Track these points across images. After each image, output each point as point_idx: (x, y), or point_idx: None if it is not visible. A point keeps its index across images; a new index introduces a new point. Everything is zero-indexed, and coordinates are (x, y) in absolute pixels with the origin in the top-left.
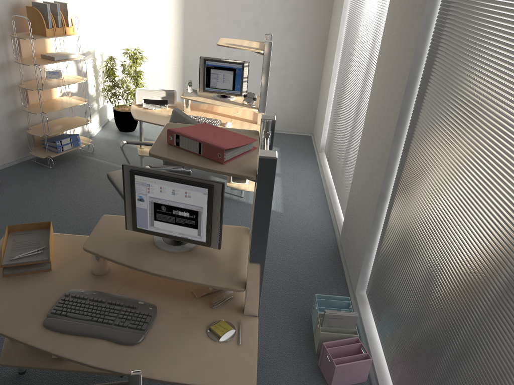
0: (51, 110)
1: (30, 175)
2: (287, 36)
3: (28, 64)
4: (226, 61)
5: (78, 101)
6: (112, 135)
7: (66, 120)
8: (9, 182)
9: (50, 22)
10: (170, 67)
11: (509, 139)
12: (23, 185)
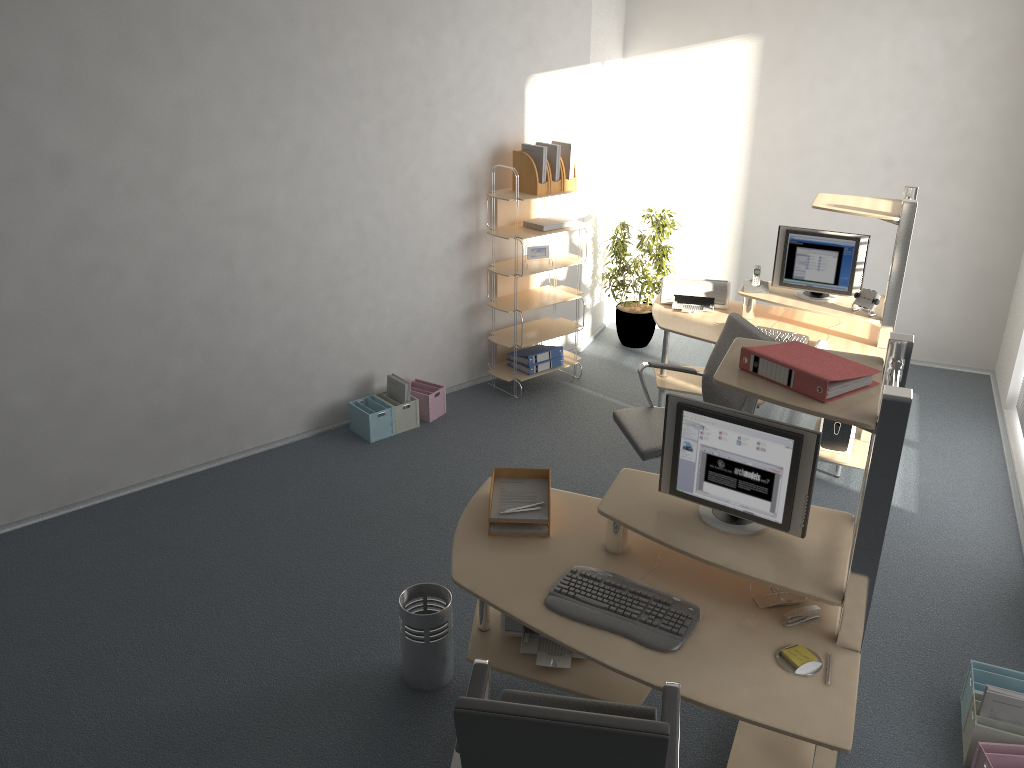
0: (529, 306)
1: (487, 406)
2: (949, 184)
3: (507, 237)
4: (825, 235)
5: (567, 294)
6: (609, 351)
7: (544, 323)
8: (458, 414)
9: (545, 173)
10: (719, 240)
11: None
12: (478, 420)
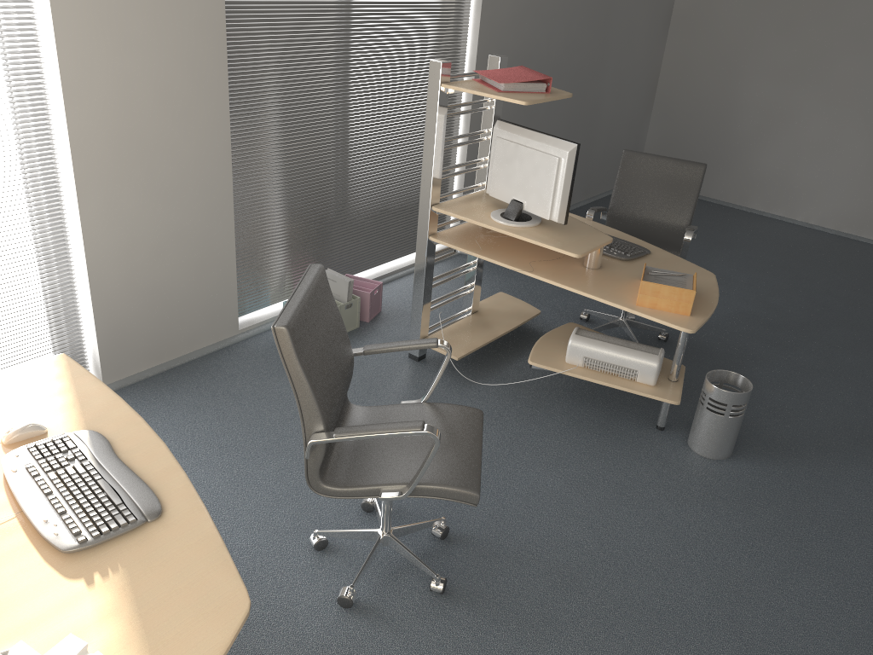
0: None
1: None
2: None
3: None
4: None
5: None
6: None
7: None
8: None
9: None
10: None
11: None
12: None
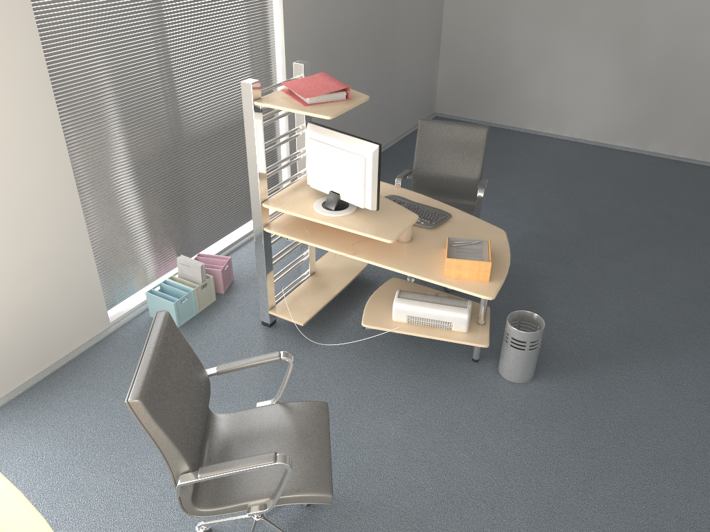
0: None
1: None
2: None
3: None
4: None
5: None
6: None
7: None
8: None
9: None
10: None
11: (189, 13)
12: None
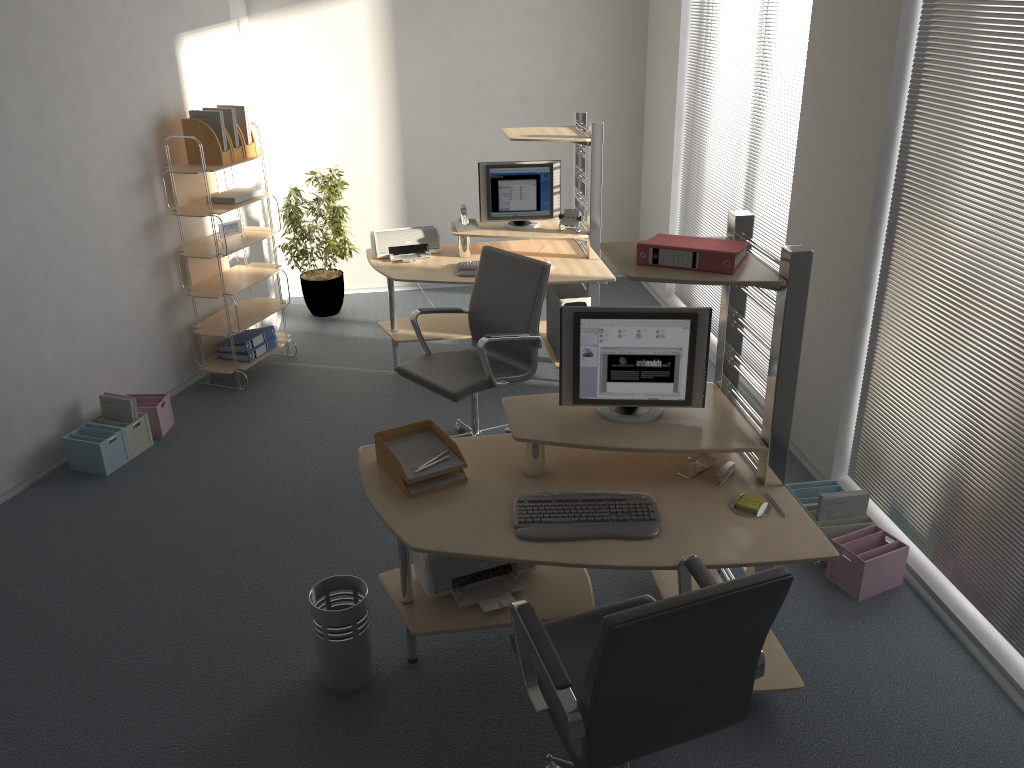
0: (236, 288)
1: (217, 404)
2: None
3: (202, 215)
4: (522, 165)
5: (266, 269)
6: (307, 325)
7: (245, 306)
8: (190, 420)
9: (225, 140)
10: (384, 194)
11: None
12: (217, 421)
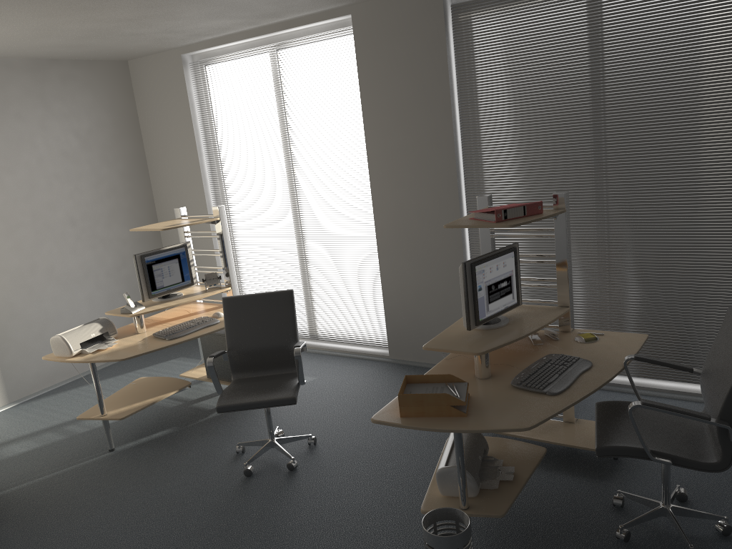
0: None
1: None
2: (114, 225)
3: None
4: (167, 249)
5: None
6: None
7: None
8: None
9: None
10: None
11: (607, 147)
12: None
